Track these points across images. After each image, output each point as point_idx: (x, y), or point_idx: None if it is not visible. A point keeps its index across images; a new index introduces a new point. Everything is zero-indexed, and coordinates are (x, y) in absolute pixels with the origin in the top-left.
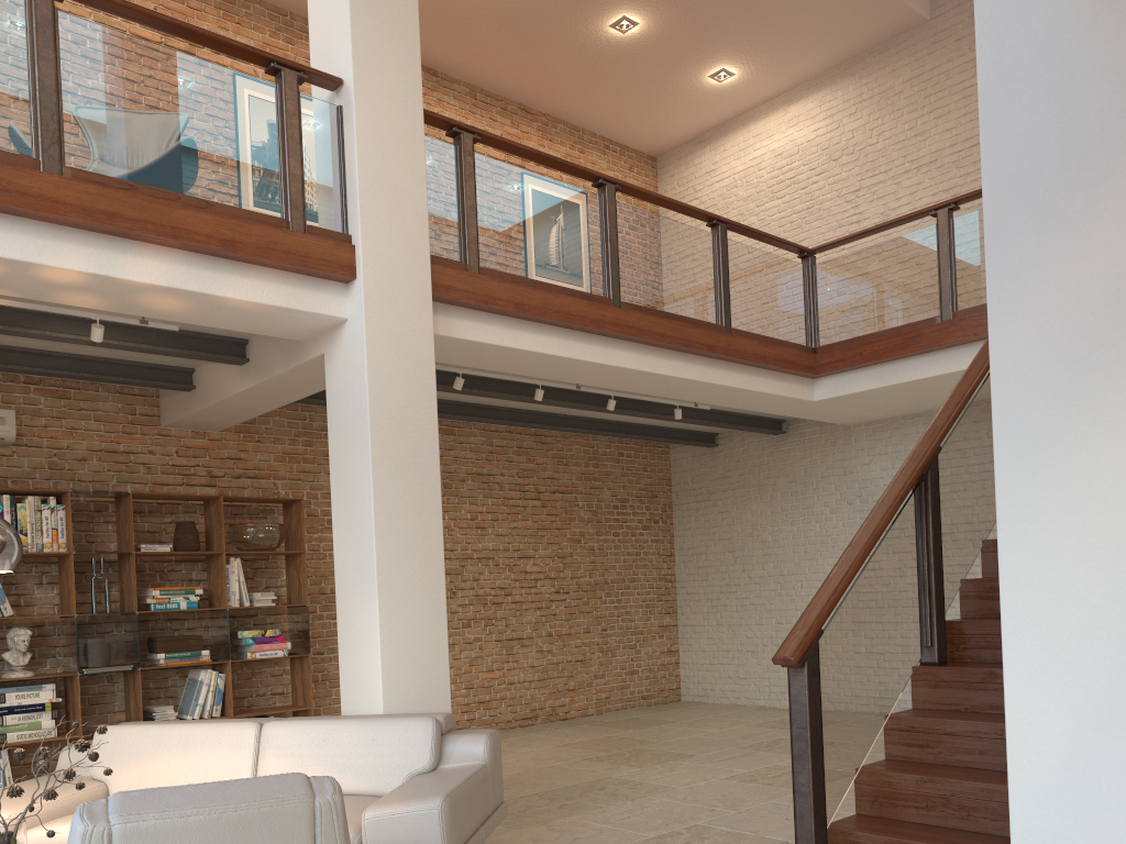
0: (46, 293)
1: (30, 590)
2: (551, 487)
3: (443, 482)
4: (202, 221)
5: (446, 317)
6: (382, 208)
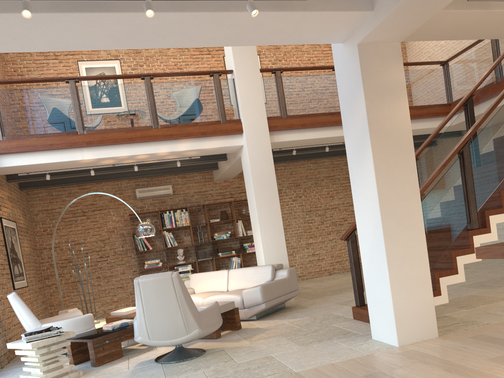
0: (162, 158)
1: (182, 237)
2: None
3: (314, 182)
4: (195, 129)
5: (277, 135)
6: (248, 107)
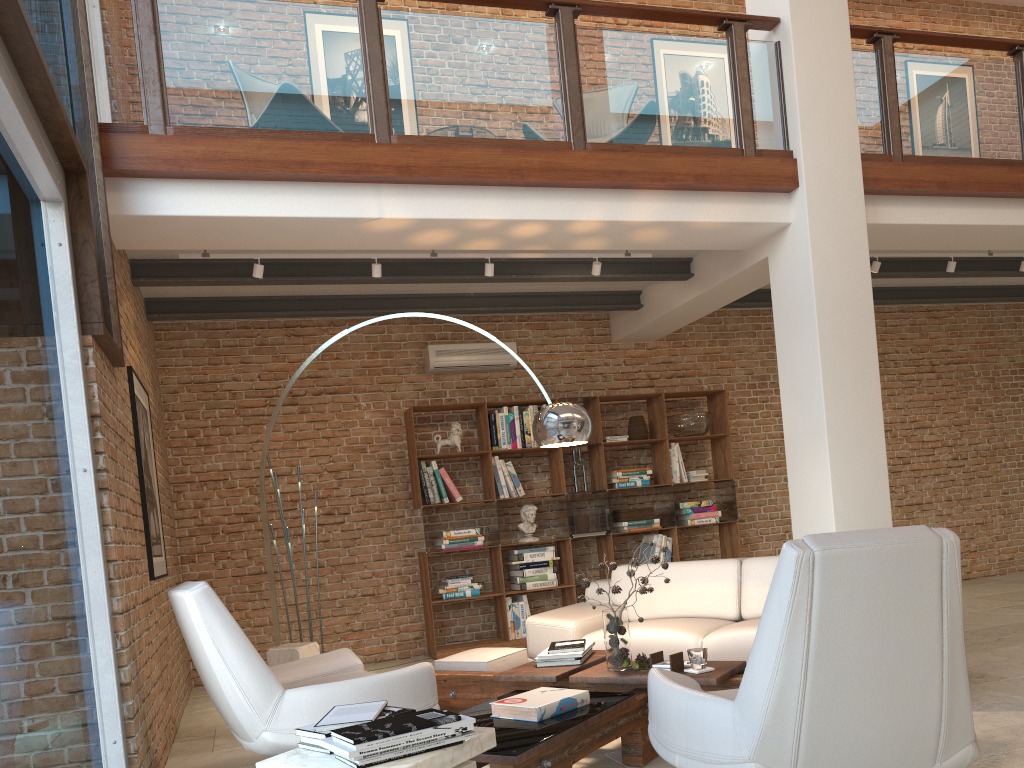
0: (568, 243)
1: (530, 478)
2: (945, 359)
3: None
4: (681, 163)
5: (873, 206)
6: (818, 121)
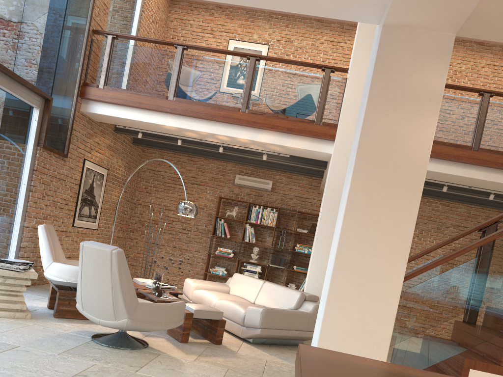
0: (246, 145)
1: (266, 237)
2: None
3: (436, 227)
4: (282, 122)
5: None
6: (350, 114)
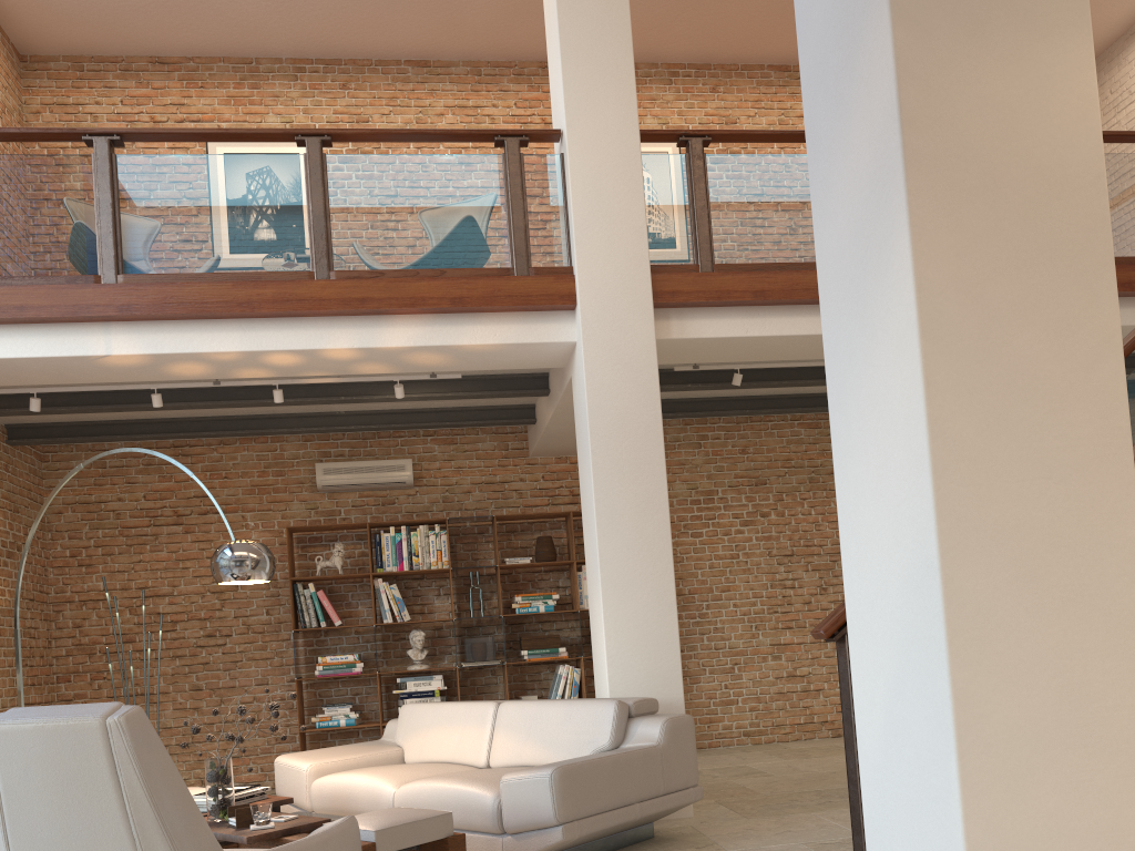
0: (347, 368)
1: (431, 600)
2: None
3: (808, 477)
4: (435, 287)
5: (680, 320)
6: (597, 235)
